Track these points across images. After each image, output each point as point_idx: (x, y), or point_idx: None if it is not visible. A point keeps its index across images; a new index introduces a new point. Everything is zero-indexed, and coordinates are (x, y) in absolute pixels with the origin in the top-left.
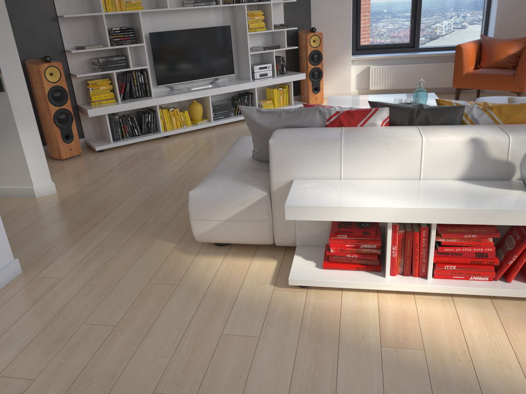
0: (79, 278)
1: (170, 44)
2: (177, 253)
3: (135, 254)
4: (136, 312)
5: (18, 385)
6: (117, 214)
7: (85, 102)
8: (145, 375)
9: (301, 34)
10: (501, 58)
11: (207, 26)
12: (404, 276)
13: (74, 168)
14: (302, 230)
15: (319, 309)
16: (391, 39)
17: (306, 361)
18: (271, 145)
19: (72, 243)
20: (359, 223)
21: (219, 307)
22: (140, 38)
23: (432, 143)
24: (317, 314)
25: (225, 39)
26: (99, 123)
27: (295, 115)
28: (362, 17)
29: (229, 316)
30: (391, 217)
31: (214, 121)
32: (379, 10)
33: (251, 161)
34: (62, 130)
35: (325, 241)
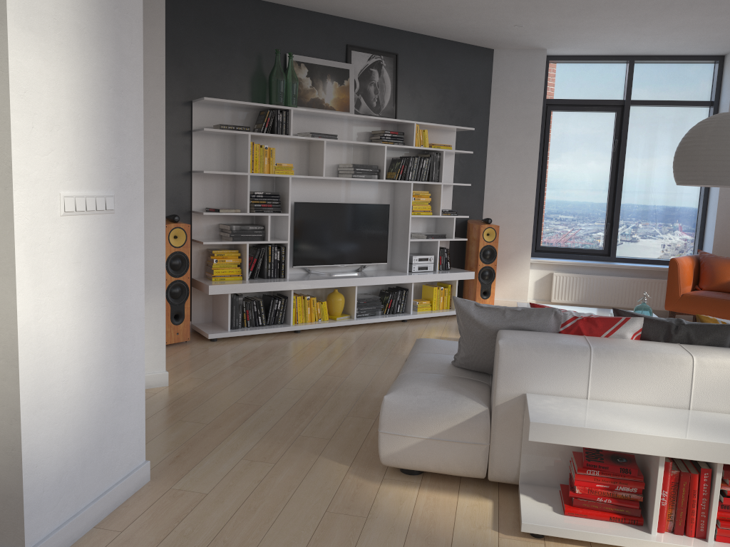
0: (230, 496)
1: (316, 218)
2: (354, 478)
3: (297, 473)
4: (321, 546)
5: None
6: (258, 420)
7: (201, 276)
8: None
9: (473, 224)
10: (726, 280)
11: (362, 202)
12: (675, 535)
13: (183, 357)
14: (529, 461)
15: None
16: (580, 242)
17: None
18: (501, 348)
19: (207, 451)
20: (613, 458)
21: None
22: (284, 207)
23: (706, 365)
24: None
25: (382, 220)
26: (213, 304)
27: (523, 315)
28: (545, 212)
29: None
30: (667, 449)
31: (357, 319)
32: (567, 207)
33: (452, 368)
34: (173, 307)
35: (559, 480)
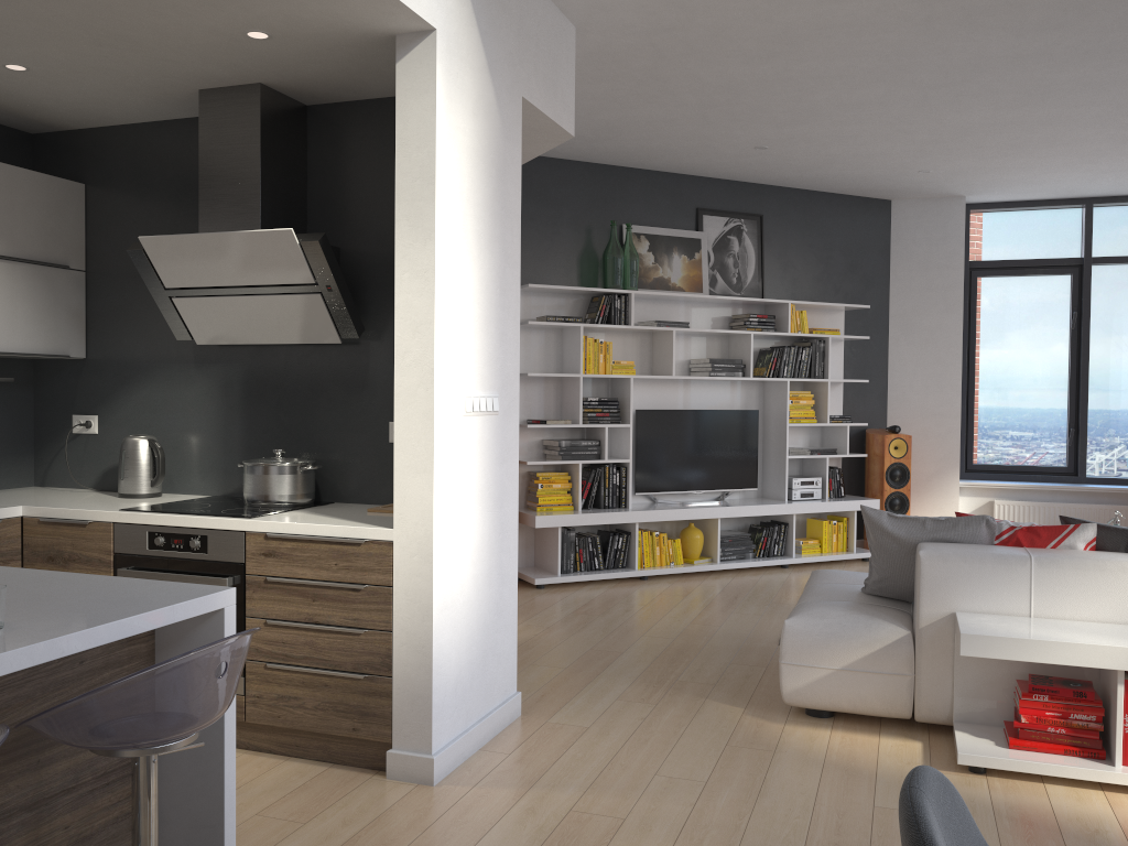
0: (615, 730)
1: (663, 430)
2: (752, 718)
3: (684, 713)
4: (728, 772)
5: (605, 821)
6: (623, 665)
7: (521, 506)
8: (782, 831)
9: (873, 435)
10: None
11: (721, 408)
12: None
13: None
14: (964, 694)
15: (1015, 797)
16: (1032, 457)
17: (1017, 844)
18: (923, 559)
19: (574, 692)
20: (1065, 683)
21: (853, 780)
22: (624, 416)
23: None
24: (1014, 802)
25: (749, 431)
26: (536, 542)
27: (948, 525)
28: (977, 417)
29: (875, 790)
30: (1124, 662)
31: (721, 563)
32: (1009, 408)
33: (862, 595)
34: None
35: (1002, 716)
